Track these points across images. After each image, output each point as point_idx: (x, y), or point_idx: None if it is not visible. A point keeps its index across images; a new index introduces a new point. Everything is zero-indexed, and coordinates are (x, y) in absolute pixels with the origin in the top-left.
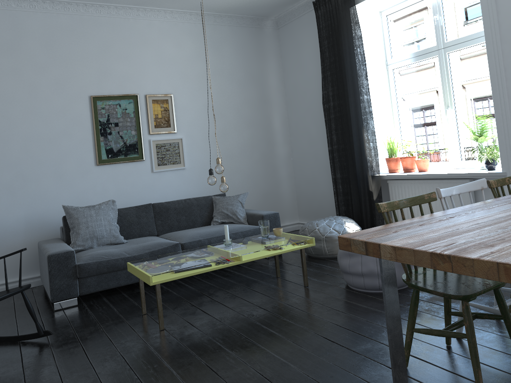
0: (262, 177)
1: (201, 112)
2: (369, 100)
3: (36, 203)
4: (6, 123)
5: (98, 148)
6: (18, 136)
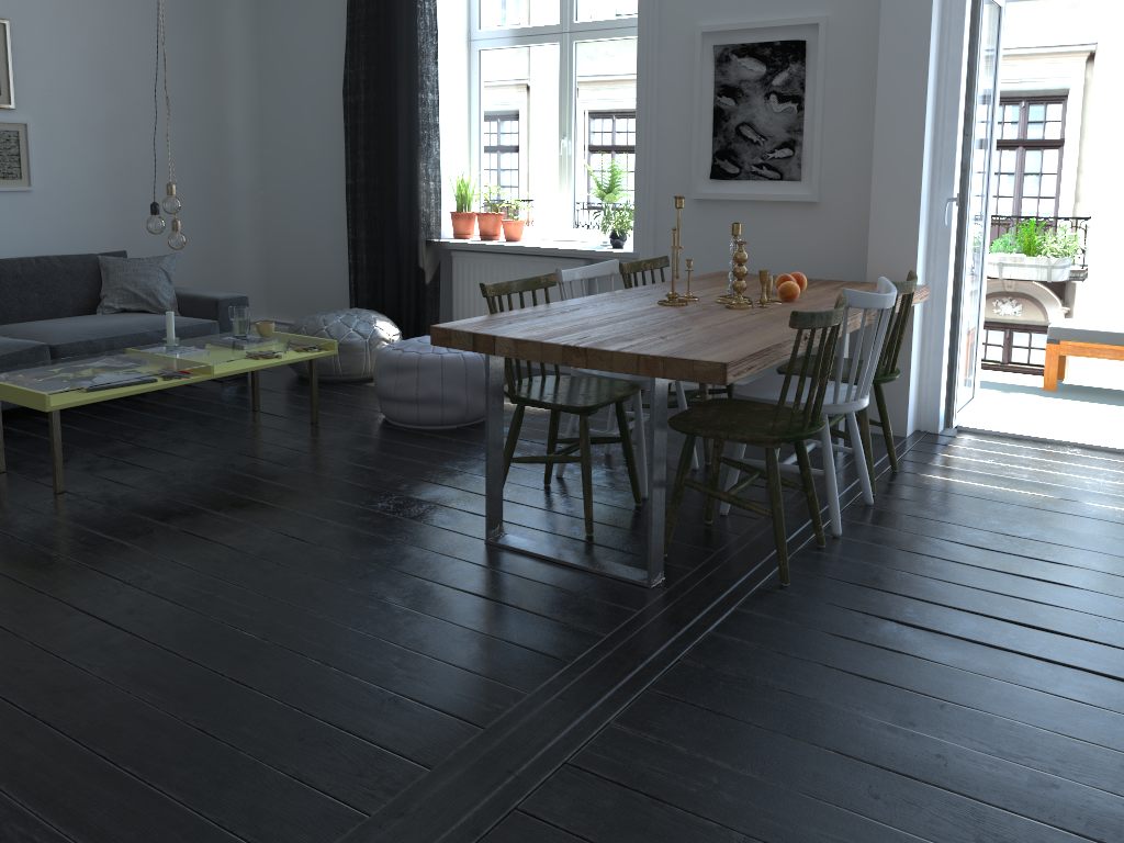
0: (200, 225)
1: (75, 72)
2: (436, 104)
3: None
4: None
5: None
6: None
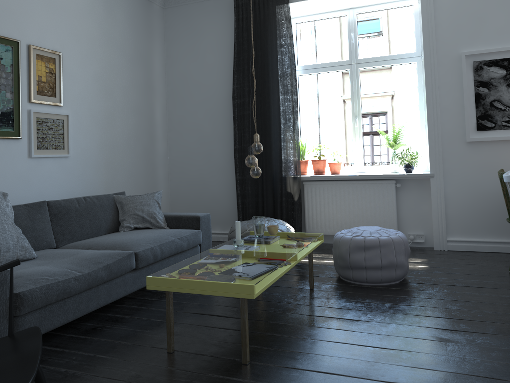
0: (143, 177)
1: (90, 86)
2: (296, 101)
3: None
4: None
5: None
6: None
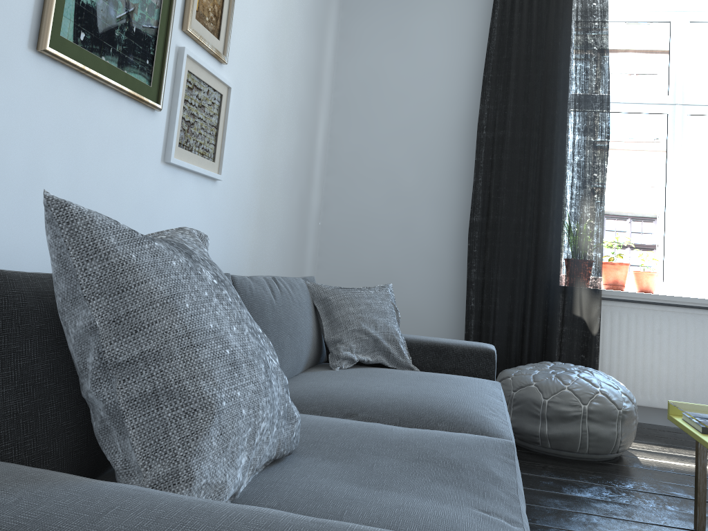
0: (293, 252)
1: (261, 41)
2: (605, 149)
3: None
4: None
5: None
6: None
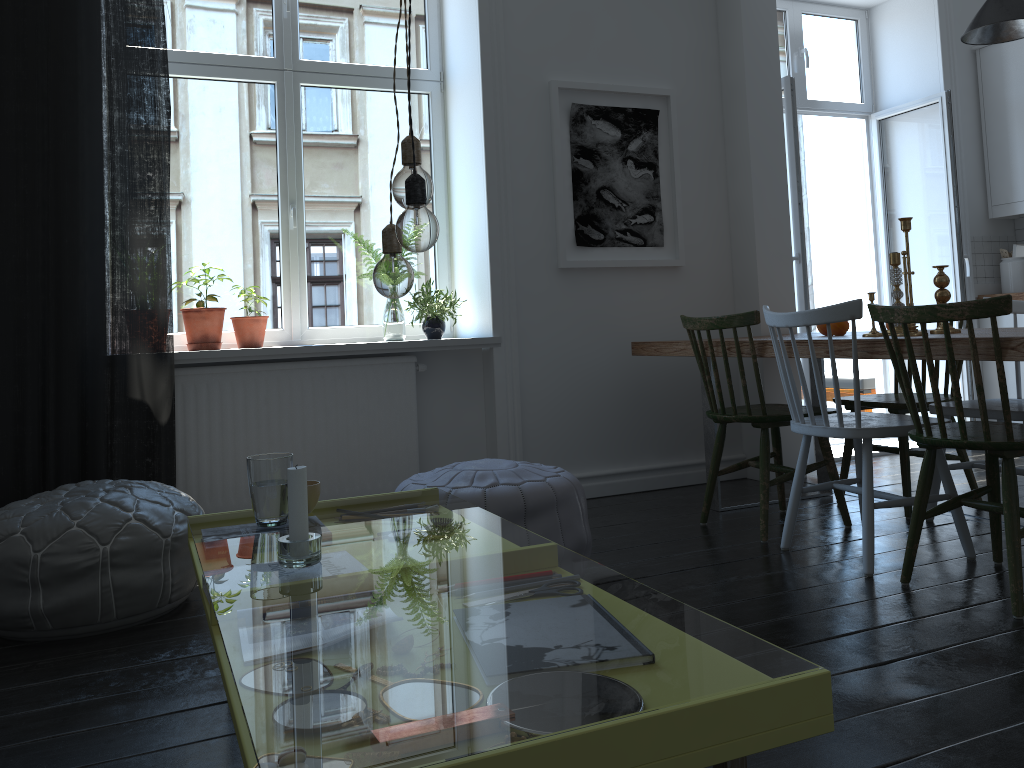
0: None
1: None
2: (166, 133)
3: None
4: None
5: None
6: None
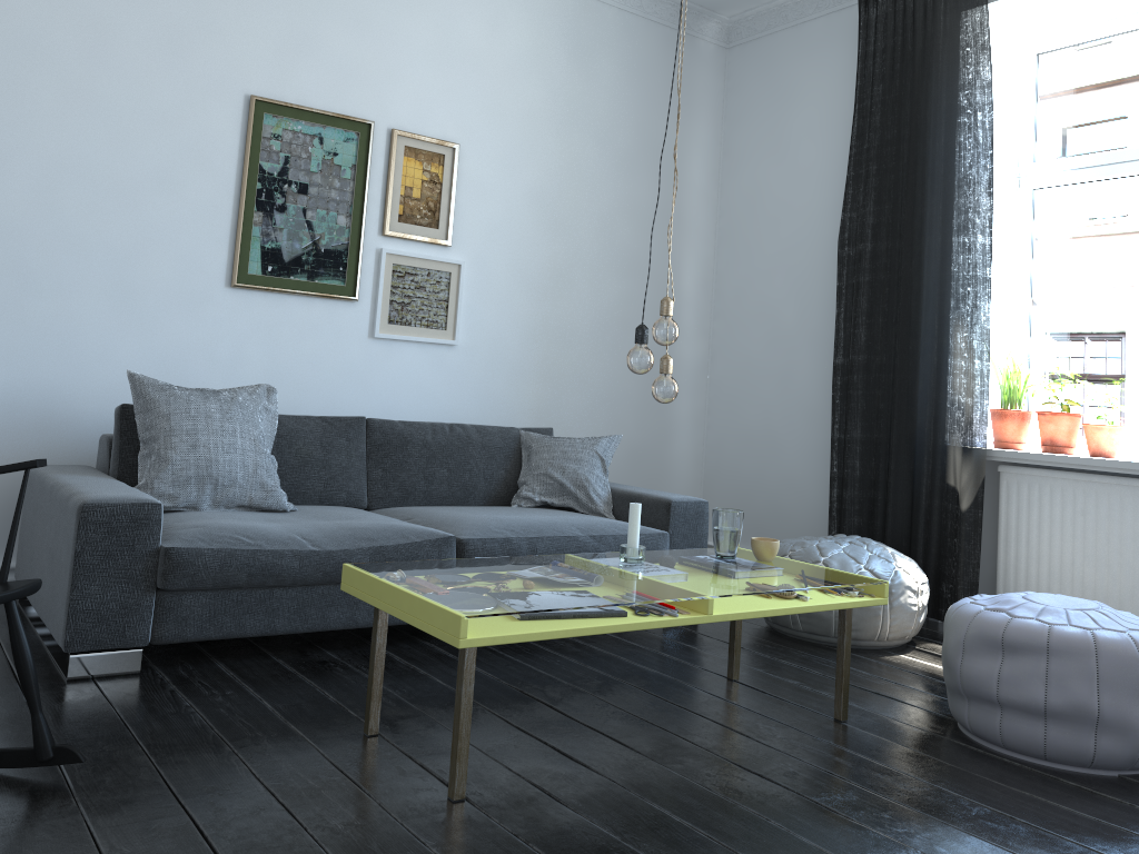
0: (634, 409)
1: (519, 210)
2: (987, 250)
3: (44, 357)
4: (6, 112)
5: (242, 241)
6: (31, 157)
